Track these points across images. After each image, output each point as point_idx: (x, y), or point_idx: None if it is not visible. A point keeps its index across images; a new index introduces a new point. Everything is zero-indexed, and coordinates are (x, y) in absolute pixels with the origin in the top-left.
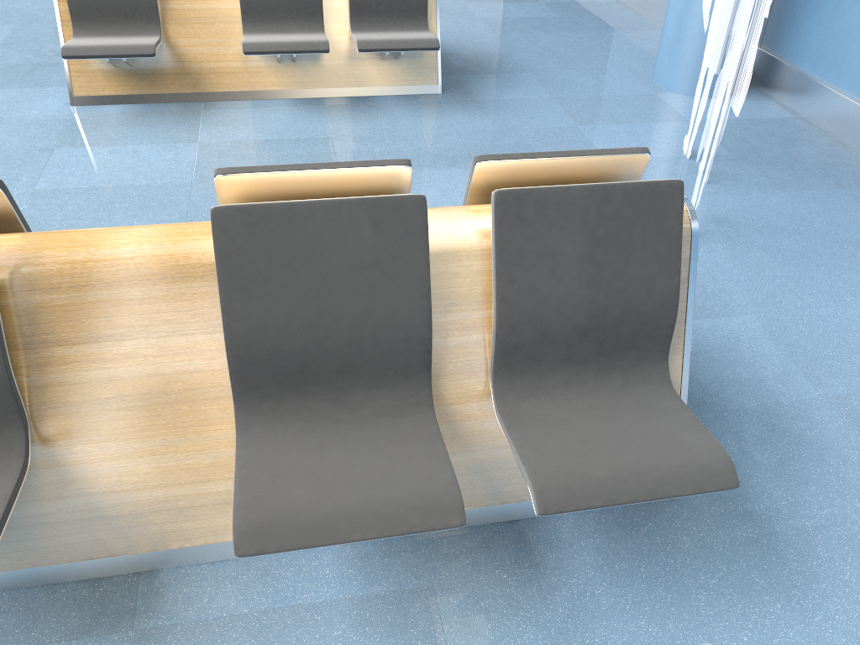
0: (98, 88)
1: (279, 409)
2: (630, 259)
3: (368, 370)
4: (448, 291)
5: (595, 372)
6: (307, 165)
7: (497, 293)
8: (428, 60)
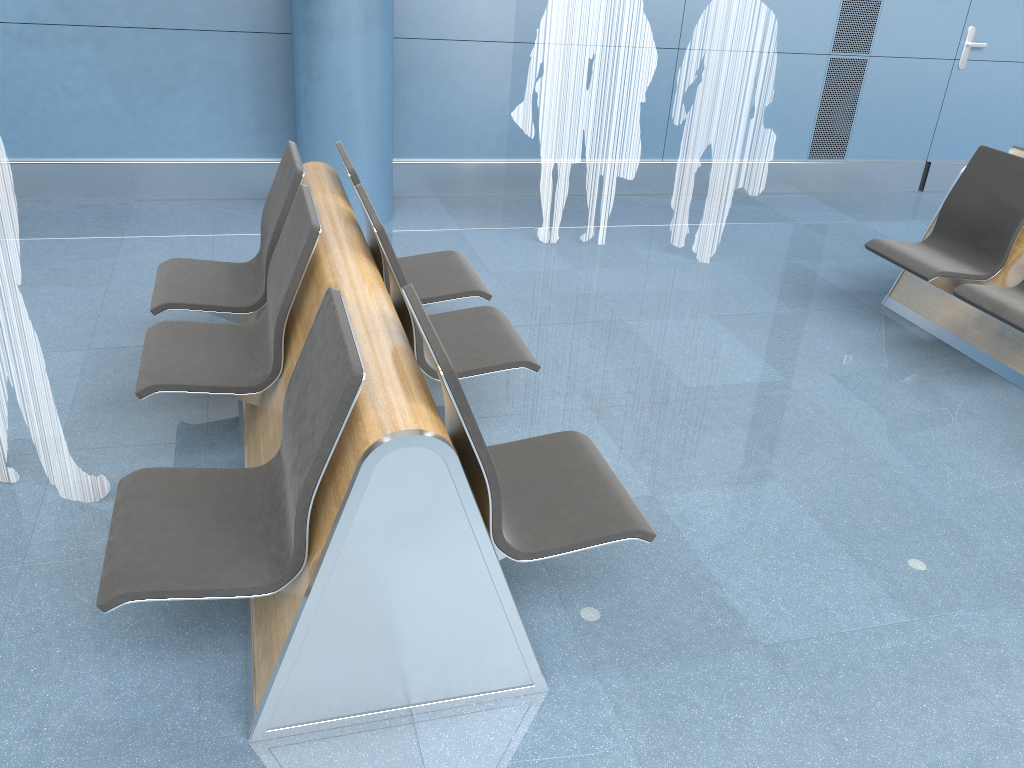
0: None
1: None
2: None
3: None
4: None
5: None
6: None
7: None
8: None
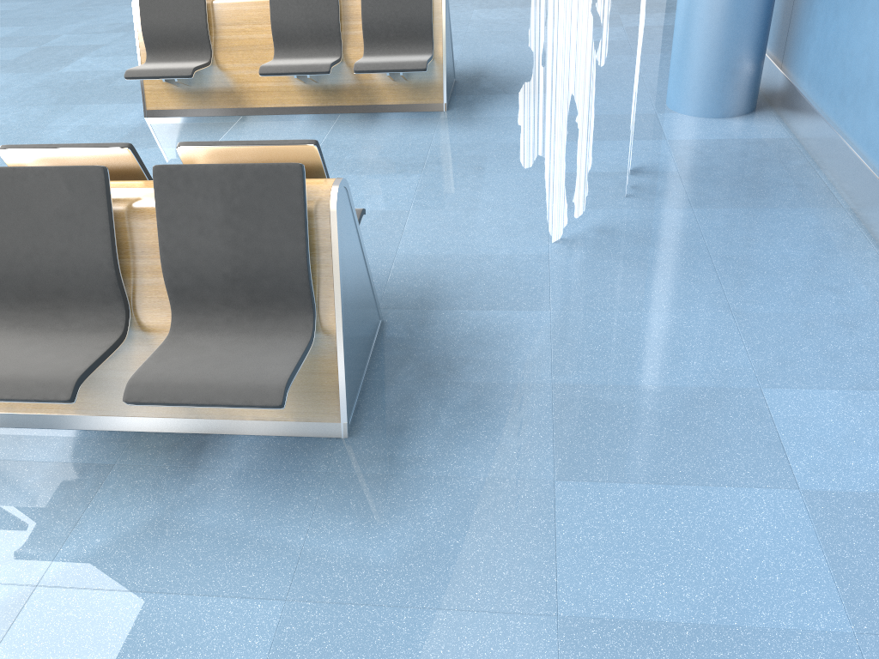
0: (164, 104)
1: (20, 317)
2: (262, 225)
3: (77, 295)
4: (139, 241)
5: (252, 317)
6: (58, 145)
7: (160, 244)
8: (435, 80)
